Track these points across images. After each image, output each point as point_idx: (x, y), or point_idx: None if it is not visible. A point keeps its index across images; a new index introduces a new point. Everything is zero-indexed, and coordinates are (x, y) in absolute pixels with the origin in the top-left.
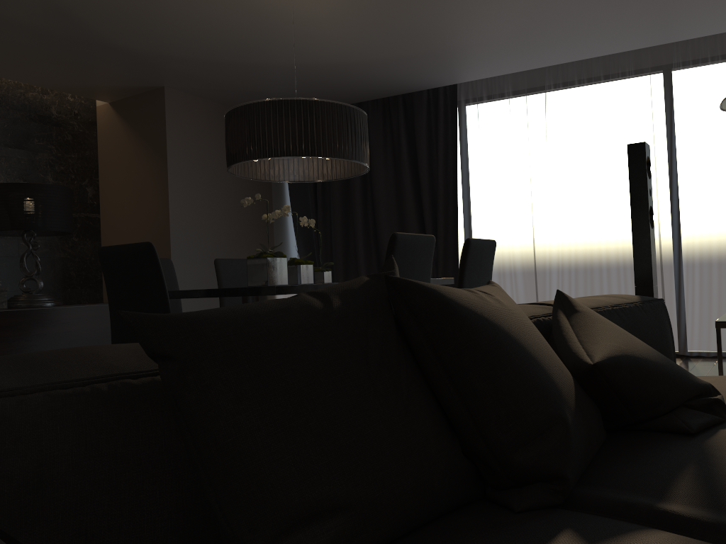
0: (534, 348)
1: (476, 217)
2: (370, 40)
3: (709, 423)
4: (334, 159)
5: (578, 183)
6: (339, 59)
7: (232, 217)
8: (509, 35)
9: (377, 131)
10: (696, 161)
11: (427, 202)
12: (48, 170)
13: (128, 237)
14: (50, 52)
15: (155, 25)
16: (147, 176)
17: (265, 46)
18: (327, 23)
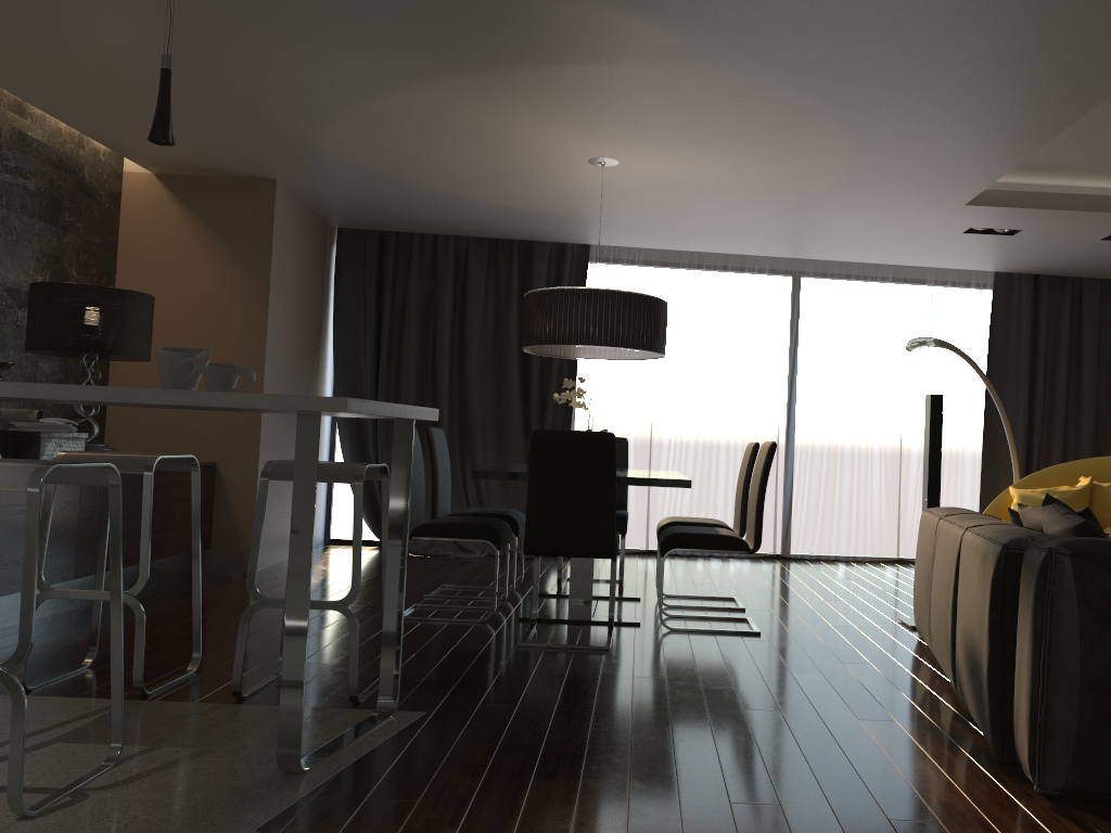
0: None
1: (587, 394)
2: (590, 203)
3: None
4: (661, 354)
5: (705, 374)
6: (529, 206)
7: (298, 356)
8: (712, 228)
9: (480, 272)
10: (816, 370)
11: (537, 369)
12: (73, 259)
13: None
14: (215, 129)
15: (404, 146)
16: (226, 291)
17: (478, 183)
18: (575, 186)
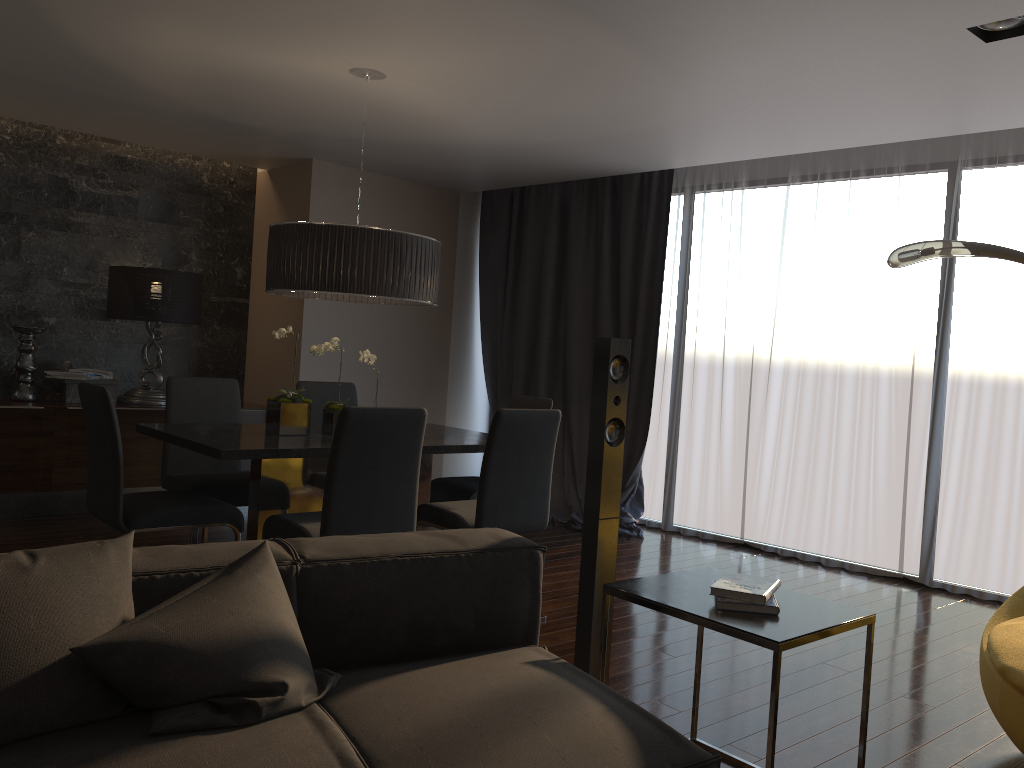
0: (0, 626)
1: (686, 348)
2: (508, 124)
3: (194, 726)
4: (364, 295)
5: (813, 319)
6: (488, 140)
7: (392, 315)
8: (684, 124)
9: (579, 220)
10: (975, 308)
11: (625, 320)
12: (192, 247)
13: (269, 331)
14: (171, 125)
15: (255, 106)
16: None
17: (391, 127)
18: (441, 108)
